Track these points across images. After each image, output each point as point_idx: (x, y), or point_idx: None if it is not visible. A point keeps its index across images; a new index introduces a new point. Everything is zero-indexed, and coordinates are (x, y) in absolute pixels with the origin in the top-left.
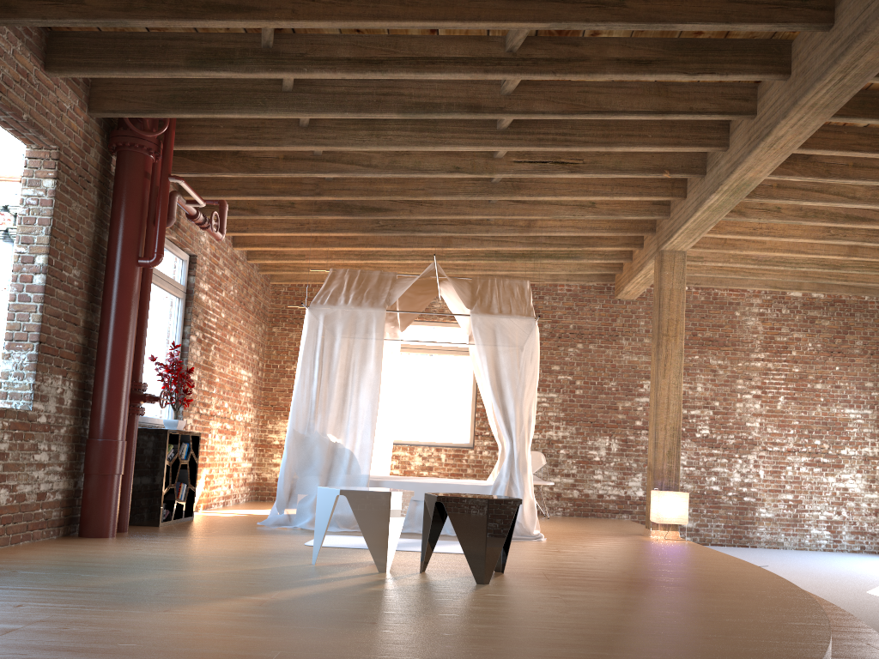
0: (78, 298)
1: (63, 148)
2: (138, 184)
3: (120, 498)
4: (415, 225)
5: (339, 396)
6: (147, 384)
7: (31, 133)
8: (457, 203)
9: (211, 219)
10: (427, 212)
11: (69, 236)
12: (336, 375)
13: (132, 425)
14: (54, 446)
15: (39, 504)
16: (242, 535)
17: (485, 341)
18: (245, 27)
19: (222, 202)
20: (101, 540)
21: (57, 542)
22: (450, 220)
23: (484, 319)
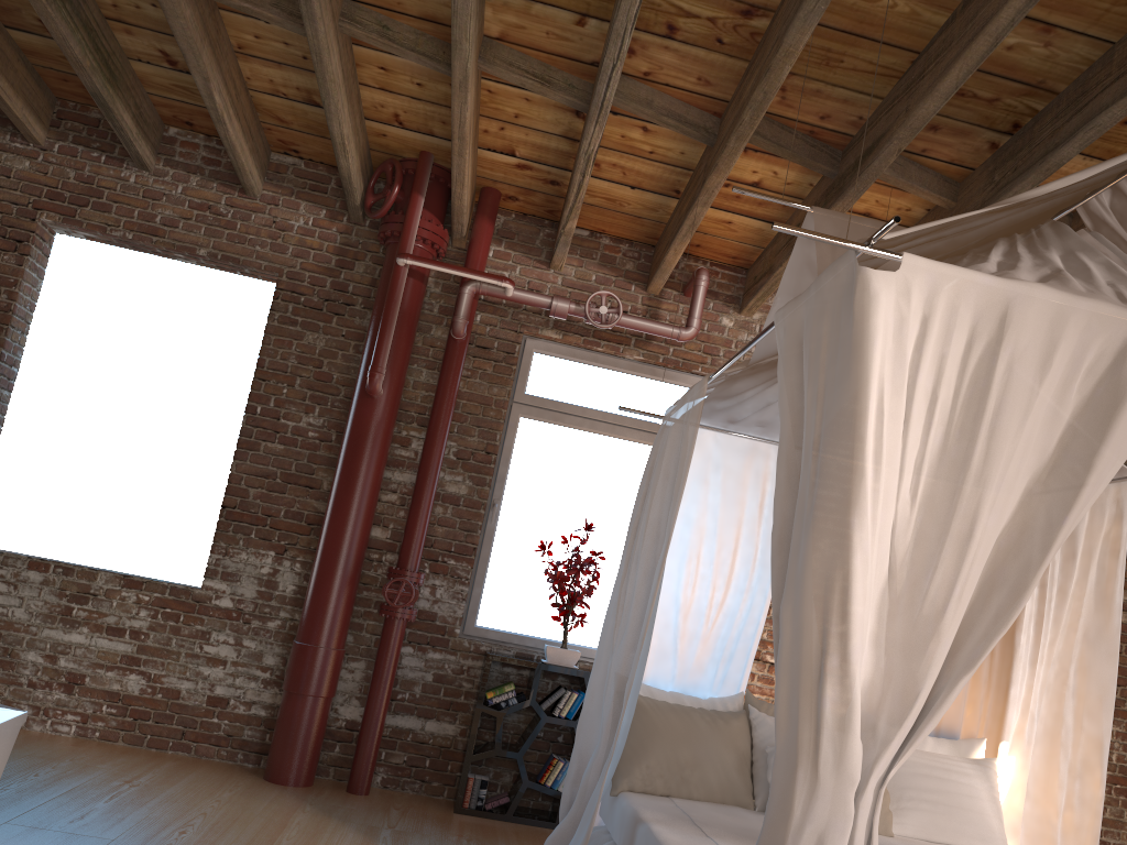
0: (320, 453)
1: (285, 273)
2: (382, 286)
3: (357, 740)
4: (1048, 138)
5: (641, 597)
6: (408, 572)
7: (245, 269)
8: (976, 8)
9: (585, 305)
10: (928, 86)
11: (298, 376)
12: (640, 550)
13: (383, 632)
14: (251, 642)
15: (211, 710)
16: (368, 841)
17: (782, 390)
18: (42, 3)
19: (696, 274)
20: (240, 778)
21: (198, 763)
22: (1117, 68)
23: (785, 316)
